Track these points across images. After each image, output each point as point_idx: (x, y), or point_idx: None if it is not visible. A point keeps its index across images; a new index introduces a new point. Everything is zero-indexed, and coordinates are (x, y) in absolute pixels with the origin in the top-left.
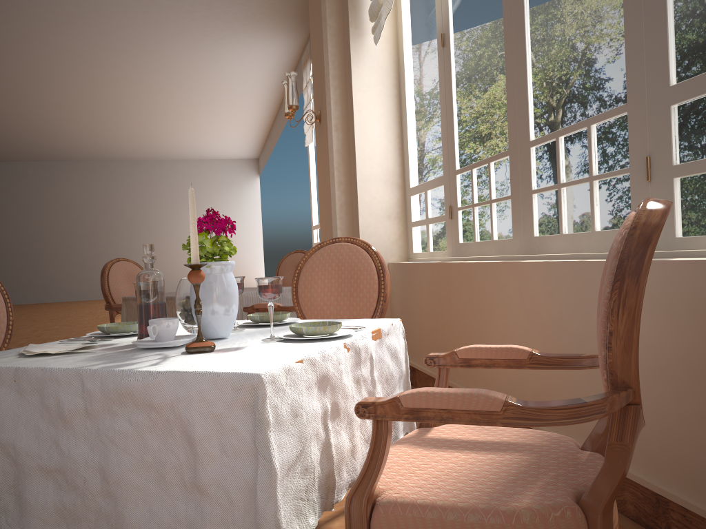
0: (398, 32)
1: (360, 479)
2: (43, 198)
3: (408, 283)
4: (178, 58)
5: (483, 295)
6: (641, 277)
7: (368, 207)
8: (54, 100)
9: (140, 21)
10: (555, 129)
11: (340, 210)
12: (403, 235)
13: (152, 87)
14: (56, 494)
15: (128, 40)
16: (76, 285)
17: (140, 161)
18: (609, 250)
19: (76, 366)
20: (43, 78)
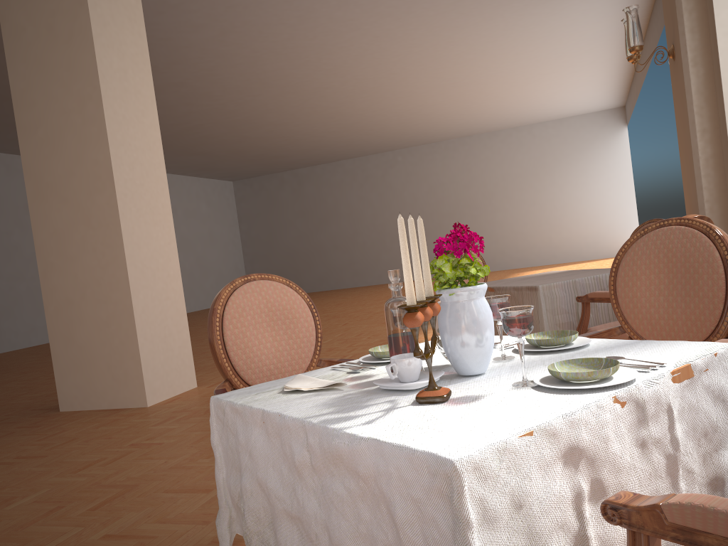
0: None
1: None
2: (411, 182)
3: None
4: (519, 18)
5: None
6: None
7: None
8: (409, 89)
9: None
10: None
11: (705, 165)
12: None
13: (497, 55)
14: (300, 541)
15: (466, 13)
16: None
17: (497, 132)
18: None
19: (304, 416)
20: (396, 71)
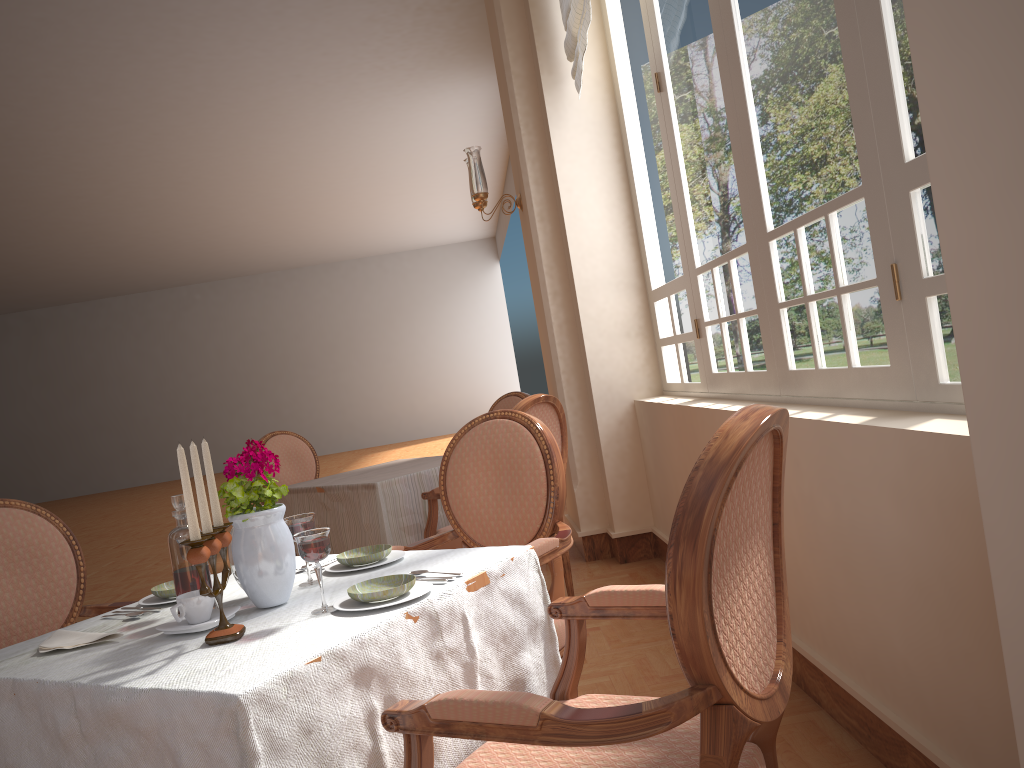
0: (611, 68)
1: None
2: (217, 331)
3: (657, 431)
4: (354, 126)
5: None
6: (699, 541)
7: (596, 325)
8: (208, 205)
9: (293, 88)
10: (792, 217)
11: (559, 332)
12: (652, 358)
13: (329, 168)
14: None
15: (283, 114)
16: None
17: (336, 263)
18: (870, 396)
19: (70, 677)
20: (188, 180)
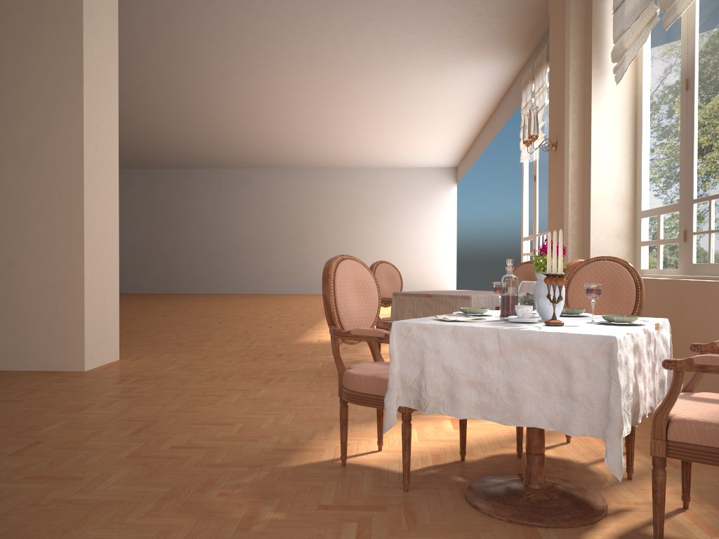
0: (638, 70)
1: (662, 404)
2: (263, 201)
3: None
4: (404, 81)
5: (718, 309)
6: None
7: (599, 227)
8: (290, 118)
9: (380, 51)
10: None
11: (571, 228)
12: (631, 253)
13: (375, 105)
14: (476, 396)
15: (365, 67)
16: (287, 280)
17: (348, 169)
18: None
19: (492, 327)
20: (286, 100)
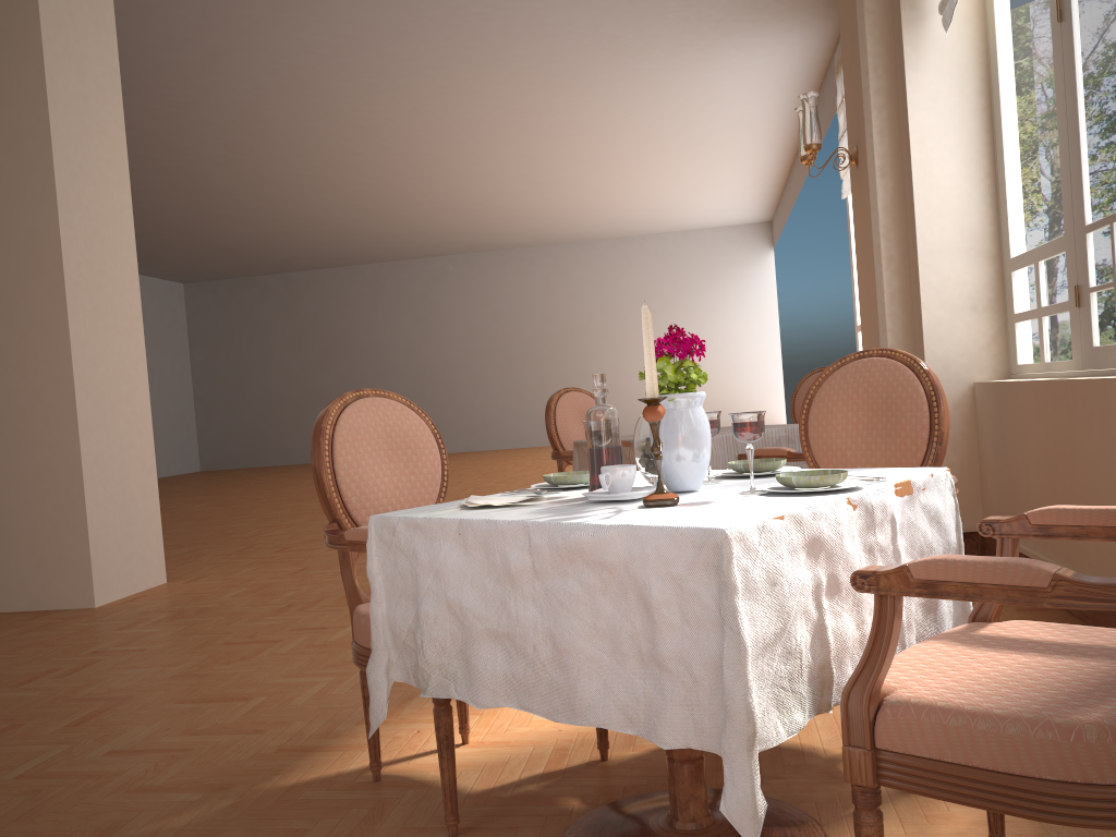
0: (986, 2)
1: (859, 670)
2: (467, 305)
3: (1006, 415)
4: (644, 85)
5: None
6: None
7: (937, 295)
8: (478, 168)
9: (589, 40)
10: None
11: (890, 302)
12: (1000, 337)
13: (608, 133)
14: (505, 662)
15: (573, 70)
16: (514, 426)
17: (595, 241)
18: None
19: (521, 519)
20: (464, 140)
